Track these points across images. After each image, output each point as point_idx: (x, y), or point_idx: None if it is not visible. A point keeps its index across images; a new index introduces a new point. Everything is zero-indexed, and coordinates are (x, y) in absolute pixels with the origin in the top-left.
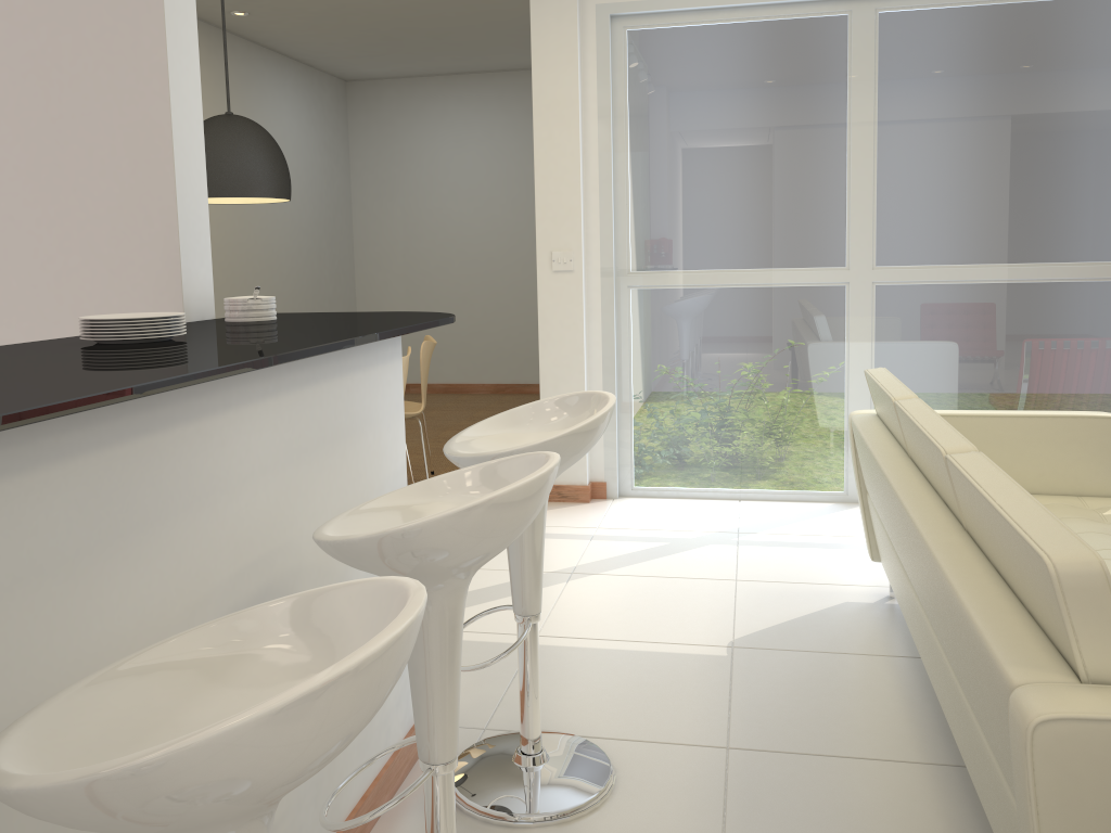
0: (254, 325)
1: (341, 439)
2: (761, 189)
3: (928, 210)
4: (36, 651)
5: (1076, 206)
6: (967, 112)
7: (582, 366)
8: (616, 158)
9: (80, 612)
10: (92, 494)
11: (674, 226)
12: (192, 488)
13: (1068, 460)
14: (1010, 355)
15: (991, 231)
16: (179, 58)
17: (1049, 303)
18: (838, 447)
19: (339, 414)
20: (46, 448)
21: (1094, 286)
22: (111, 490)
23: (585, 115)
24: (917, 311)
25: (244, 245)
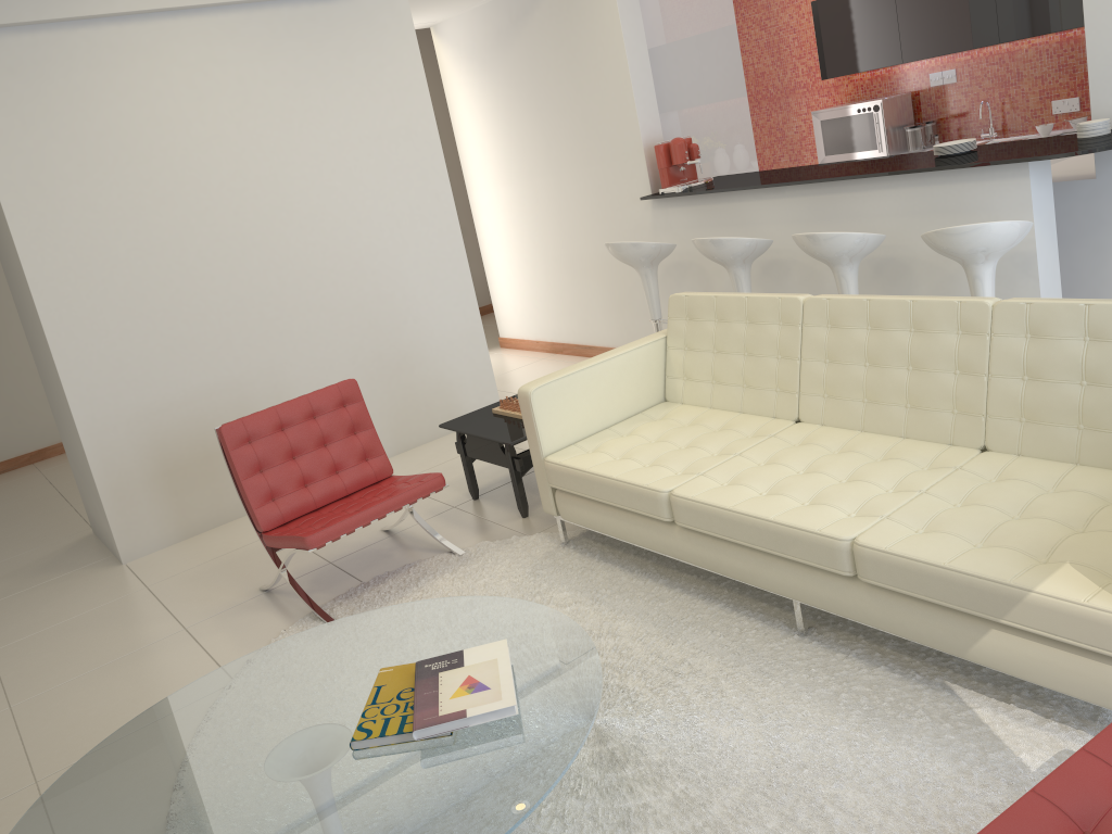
0: (1027, 146)
1: (950, 213)
2: None
3: None
4: None
5: None
6: None
7: None
8: None
9: None
10: (812, 206)
11: None
12: (849, 213)
13: None
14: None
15: None
16: None
17: None
18: None
19: (948, 201)
20: (798, 193)
21: None
22: (818, 207)
23: None
24: None
25: None
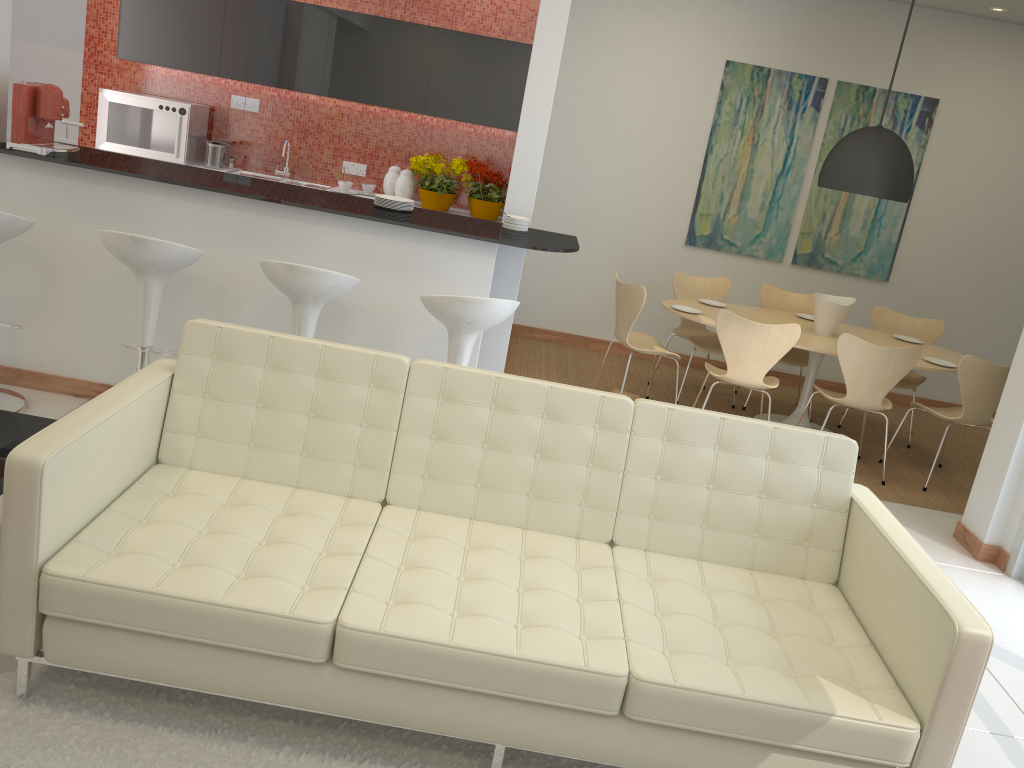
0: (469, 223)
1: (409, 270)
2: None
3: None
4: (215, 254)
5: None
6: None
7: (1021, 421)
8: None
9: (233, 253)
10: (244, 223)
11: None
12: (292, 243)
13: (908, 638)
14: None
15: None
16: (535, 92)
17: None
18: None
19: (410, 259)
20: (229, 204)
21: None
22: (252, 226)
23: None
24: None
25: None
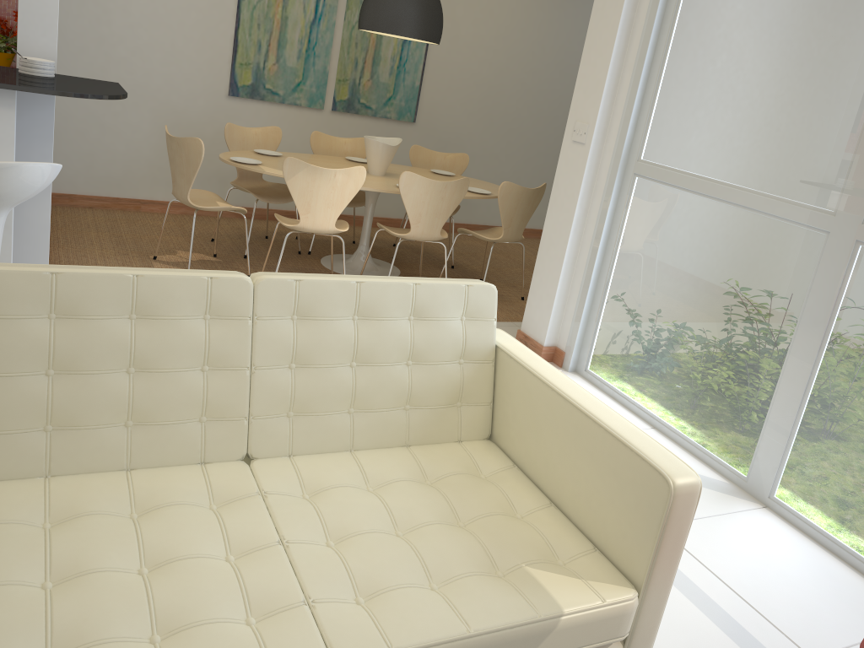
0: None
1: None
2: (775, 92)
3: None
4: None
5: None
6: None
7: (567, 236)
8: (661, 38)
9: None
10: None
11: (686, 119)
12: None
13: (602, 496)
14: None
15: None
16: None
17: None
18: (756, 424)
19: None
20: None
21: None
22: None
23: None
24: None
25: (559, 94)
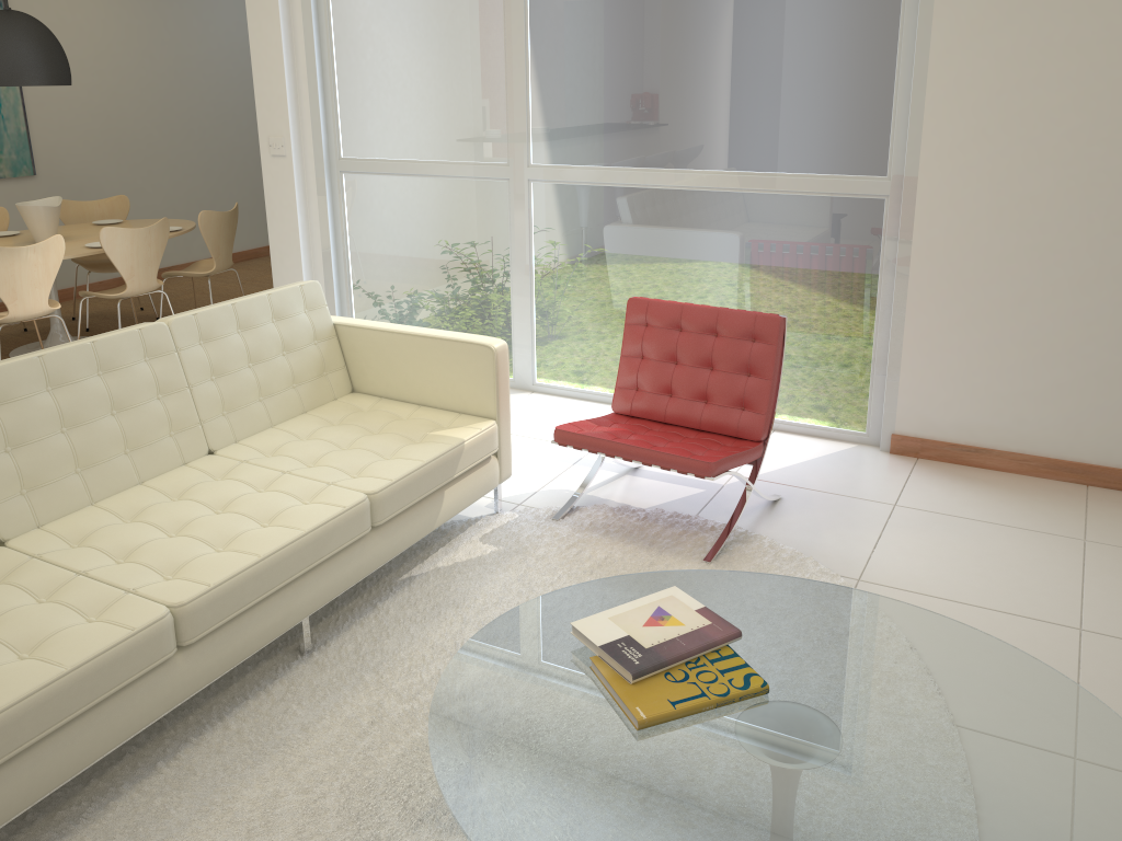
0: None
1: None
2: (436, 82)
3: (574, 109)
4: None
5: (705, 110)
6: (605, 6)
7: (298, 243)
8: (324, 48)
9: None
10: None
11: (371, 115)
12: None
13: (453, 380)
14: (647, 261)
15: (628, 133)
16: None
17: (680, 211)
18: (507, 336)
19: None
20: None
21: (720, 197)
22: None
23: (292, 6)
24: (567, 211)
25: (187, 104)
